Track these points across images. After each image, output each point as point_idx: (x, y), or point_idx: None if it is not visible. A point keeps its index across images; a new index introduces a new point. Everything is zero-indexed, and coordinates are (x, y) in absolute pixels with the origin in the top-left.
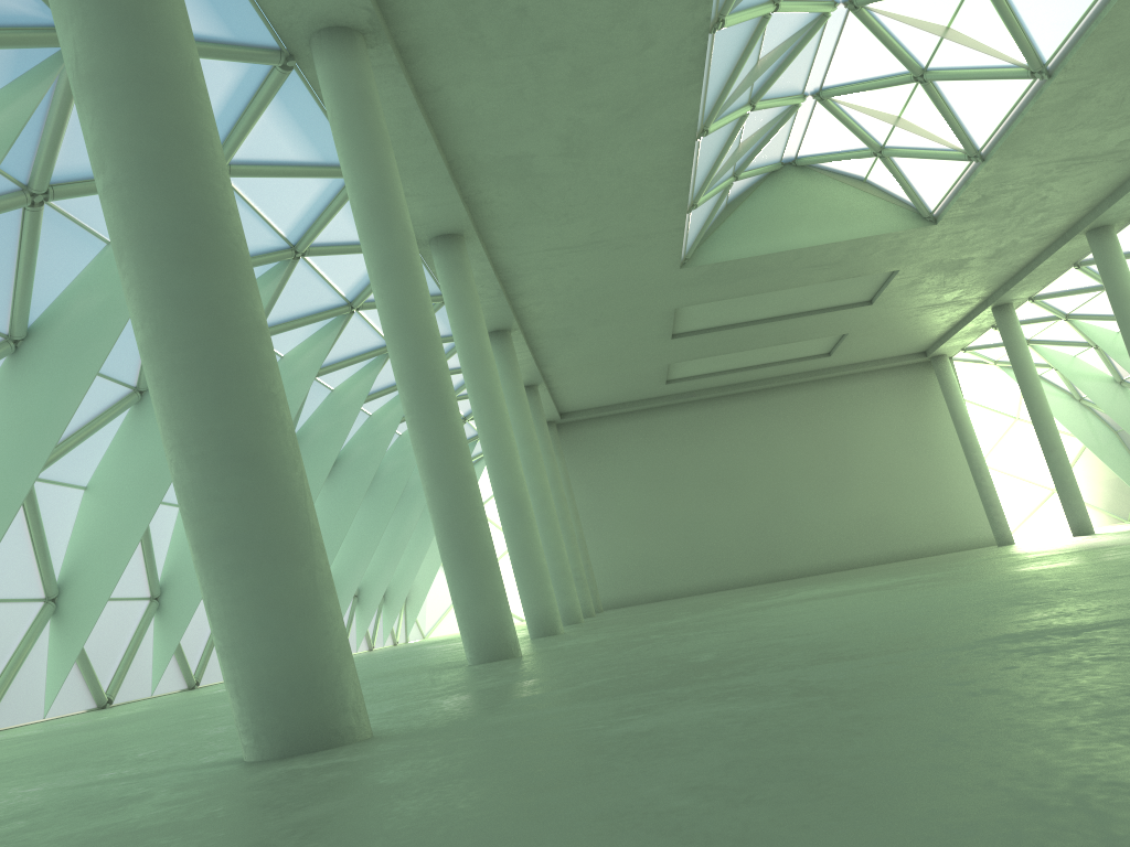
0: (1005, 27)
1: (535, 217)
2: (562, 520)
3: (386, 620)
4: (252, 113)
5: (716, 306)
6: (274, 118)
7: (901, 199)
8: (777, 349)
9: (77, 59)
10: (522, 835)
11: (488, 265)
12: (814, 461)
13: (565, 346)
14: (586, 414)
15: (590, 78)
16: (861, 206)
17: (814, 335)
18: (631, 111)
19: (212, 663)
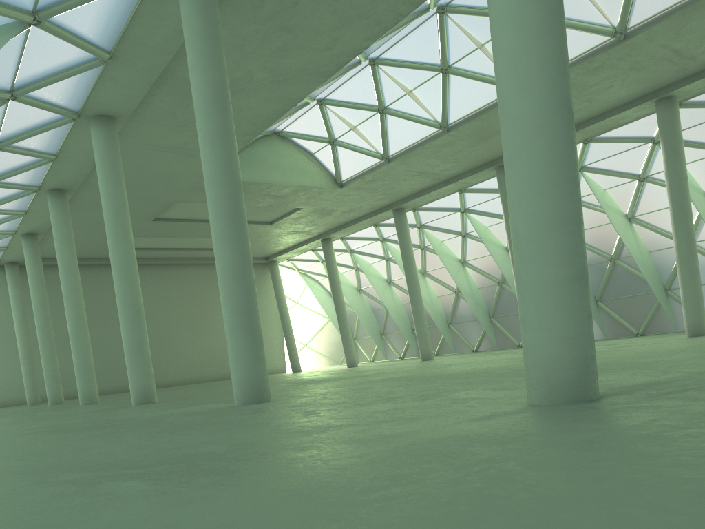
0: (441, 101)
1: (164, 122)
2: (48, 333)
3: None
4: None
5: (196, 206)
6: (104, 1)
7: (328, 169)
8: (198, 240)
9: None
10: None
11: None
12: (192, 313)
13: (84, 211)
14: (45, 261)
15: (284, 54)
16: (308, 168)
17: None
18: (282, 80)
19: None
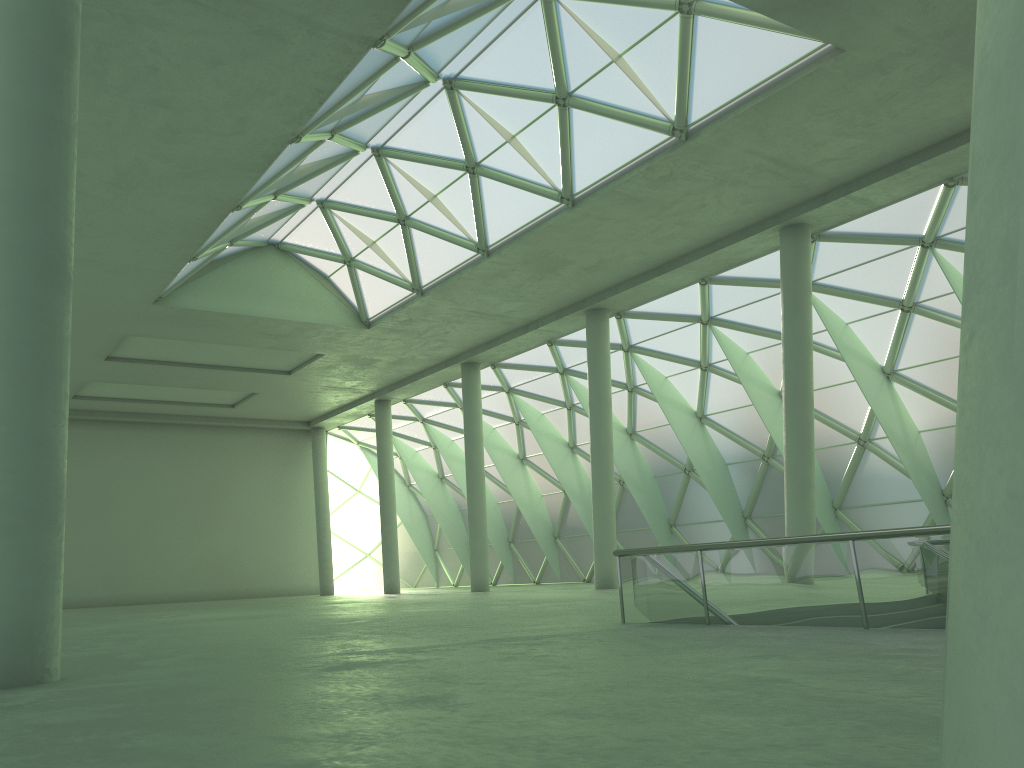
0: (474, 212)
1: None
2: None
3: None
4: None
5: (163, 342)
6: None
7: (350, 301)
8: (192, 391)
9: None
10: (419, 693)
11: None
12: (187, 498)
13: None
14: None
15: (176, 138)
16: (318, 297)
17: (231, 388)
18: (193, 173)
19: None
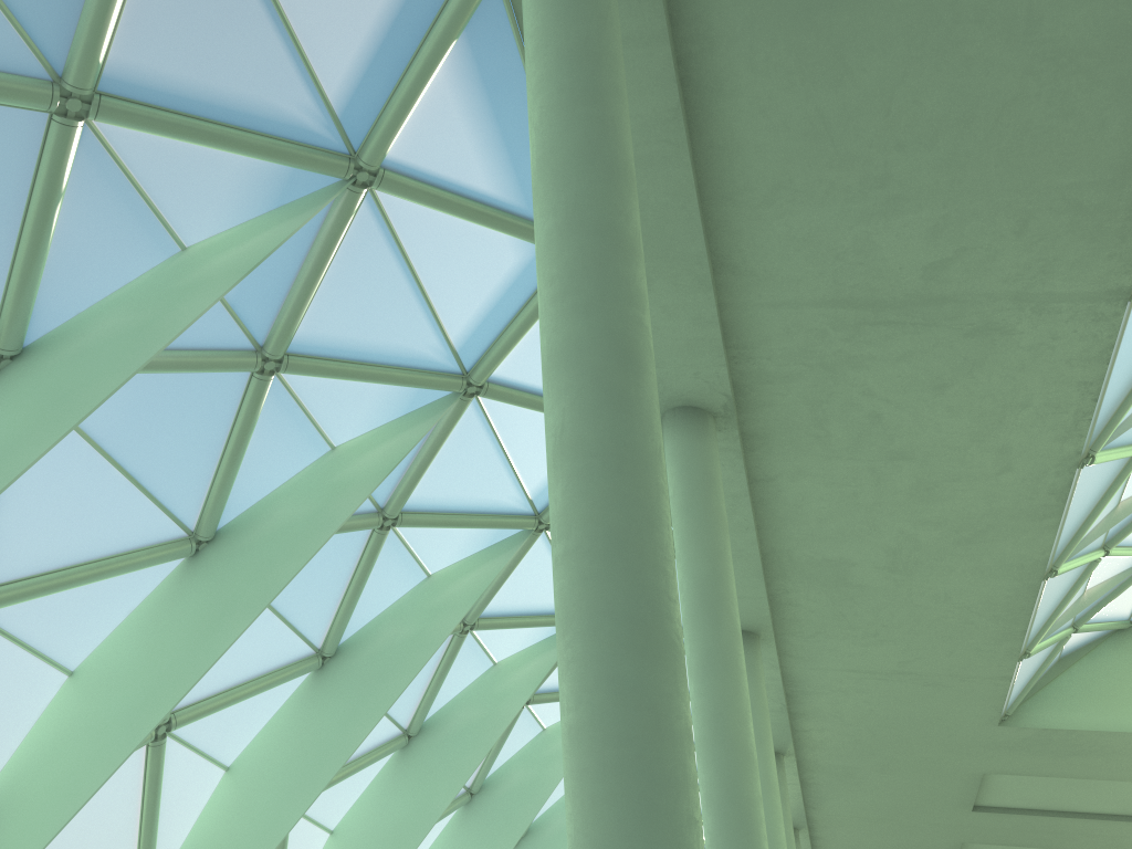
0: None
1: (840, 630)
2: None
3: None
4: None
5: (1035, 781)
6: None
7: None
8: None
9: (563, 426)
10: None
11: (777, 673)
12: None
13: (841, 788)
14: None
15: (934, 494)
16: None
17: None
18: (972, 535)
19: None
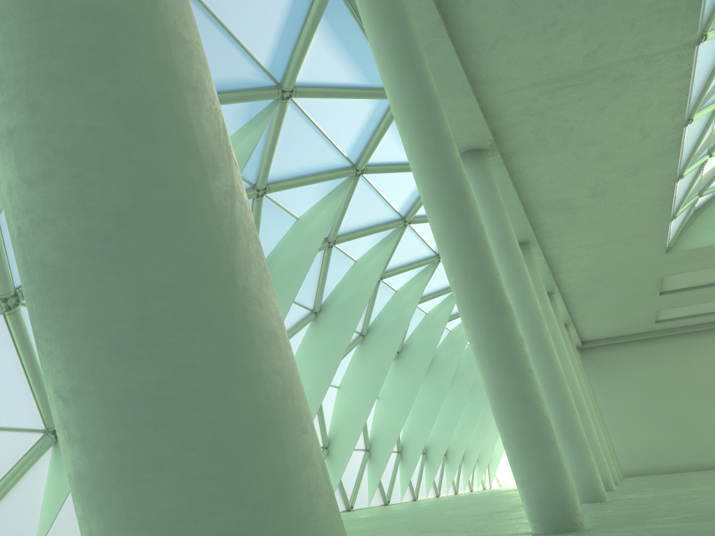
0: None
1: (572, 230)
2: None
3: (478, 472)
4: None
5: (691, 274)
6: None
7: None
8: None
9: (440, 229)
10: None
11: (542, 257)
12: None
13: (587, 301)
14: (599, 342)
15: (609, 157)
16: None
17: None
18: (634, 171)
19: (394, 490)
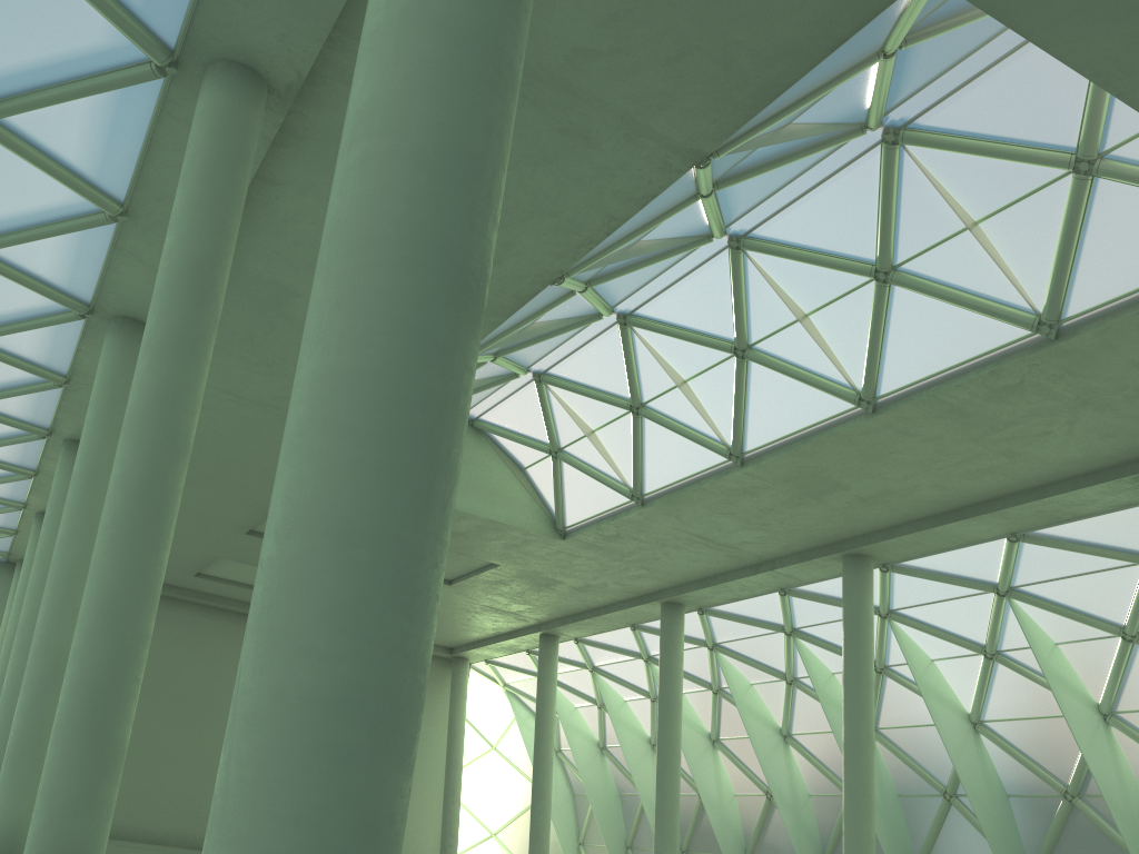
0: (733, 406)
1: (239, 352)
2: None
3: None
4: (80, 88)
5: None
6: (93, 107)
7: (546, 502)
8: None
9: None
10: None
11: None
12: None
13: None
14: None
15: None
16: (510, 492)
17: None
18: None
19: None
